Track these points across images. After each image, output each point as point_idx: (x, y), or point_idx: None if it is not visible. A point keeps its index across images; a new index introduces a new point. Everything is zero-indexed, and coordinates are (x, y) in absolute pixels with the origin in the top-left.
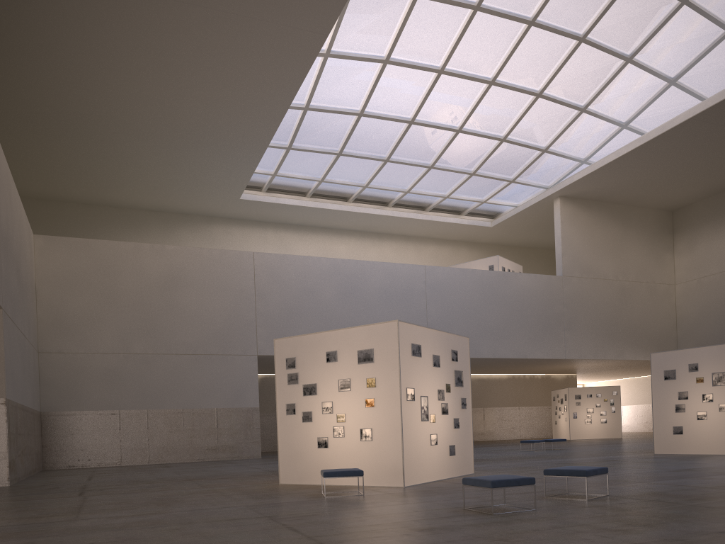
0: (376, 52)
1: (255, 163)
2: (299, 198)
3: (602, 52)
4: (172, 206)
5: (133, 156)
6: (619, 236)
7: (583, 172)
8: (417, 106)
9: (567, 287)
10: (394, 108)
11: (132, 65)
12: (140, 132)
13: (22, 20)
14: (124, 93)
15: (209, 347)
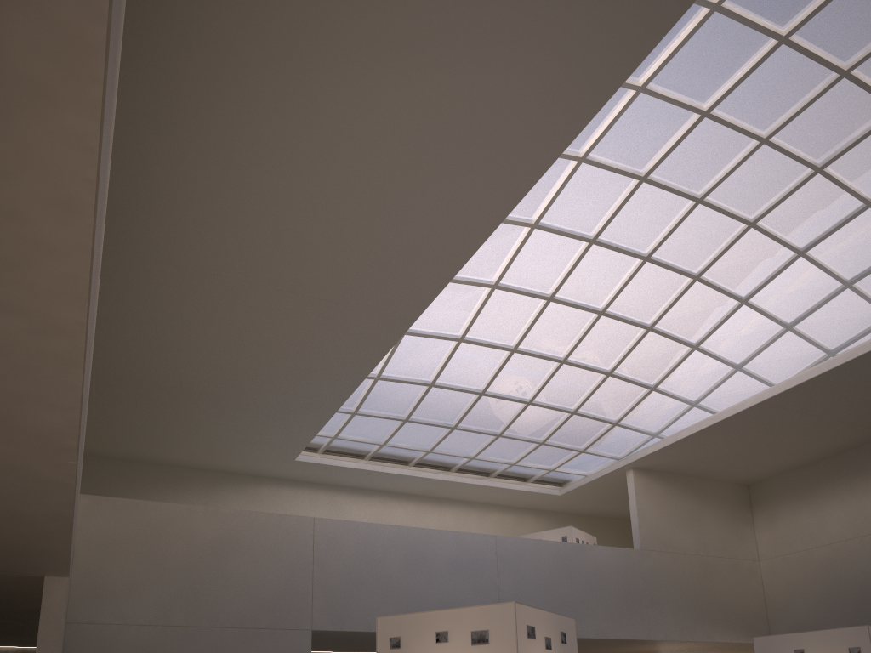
0: (451, 331)
1: (319, 427)
2: (357, 461)
3: (669, 339)
4: (219, 465)
5: (191, 416)
6: (696, 509)
7: (656, 446)
8: (488, 379)
9: (646, 561)
10: (465, 380)
11: (215, 337)
12: (205, 395)
13: (118, 297)
14: (200, 360)
15: (258, 620)
